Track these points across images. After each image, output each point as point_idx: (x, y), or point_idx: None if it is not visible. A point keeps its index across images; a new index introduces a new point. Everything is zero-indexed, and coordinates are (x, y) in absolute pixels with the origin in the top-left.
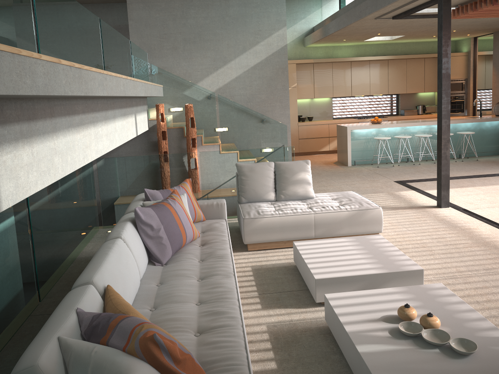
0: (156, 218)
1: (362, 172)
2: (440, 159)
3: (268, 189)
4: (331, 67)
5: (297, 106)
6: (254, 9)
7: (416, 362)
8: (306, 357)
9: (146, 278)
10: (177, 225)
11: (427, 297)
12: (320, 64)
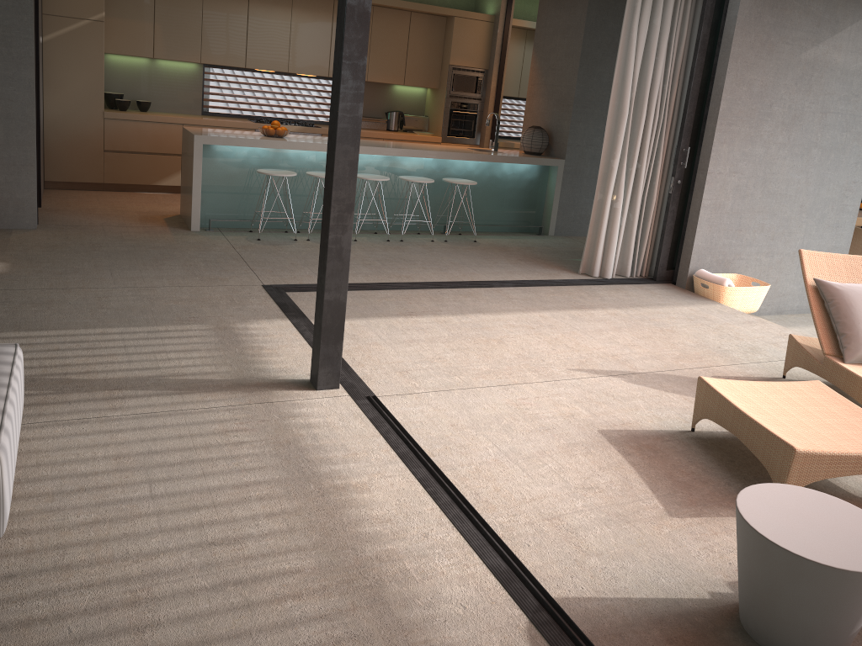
0: None
1: (211, 250)
2: (324, 258)
3: None
4: None
5: (103, 70)
6: None
7: None
8: None
9: None
10: None
11: None
12: None
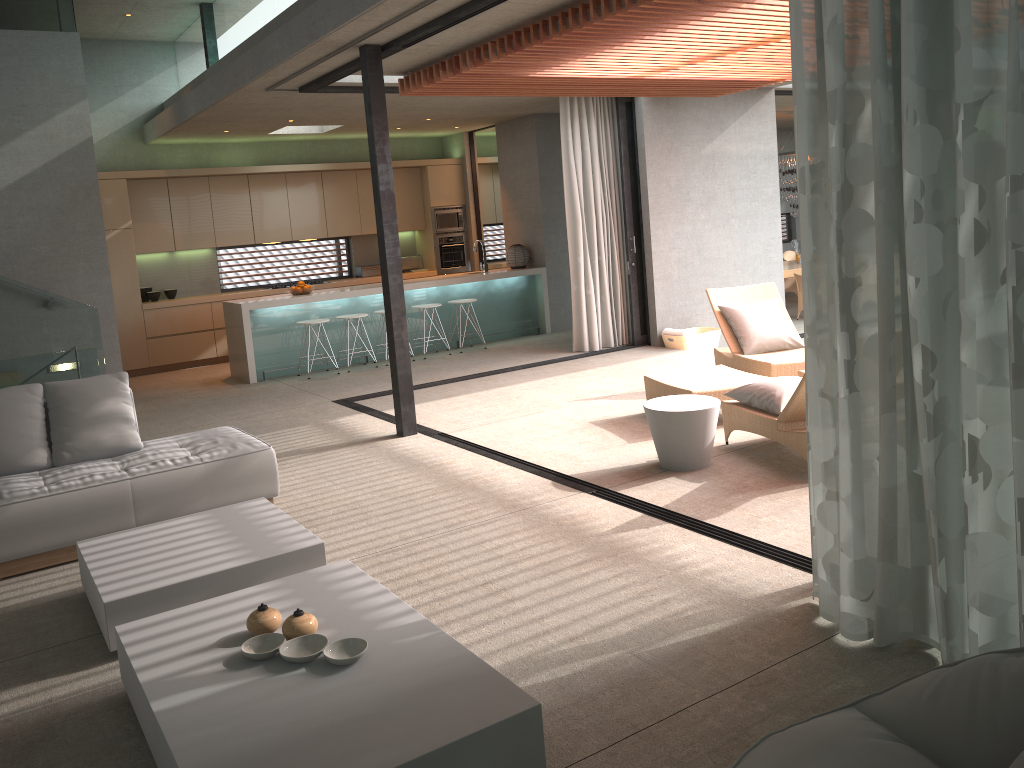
0: None
1: (277, 391)
2: (393, 348)
3: (30, 443)
4: (207, 187)
5: (136, 269)
6: (5, 59)
7: (259, 698)
8: (66, 760)
9: None
10: None
11: (314, 587)
12: (182, 179)
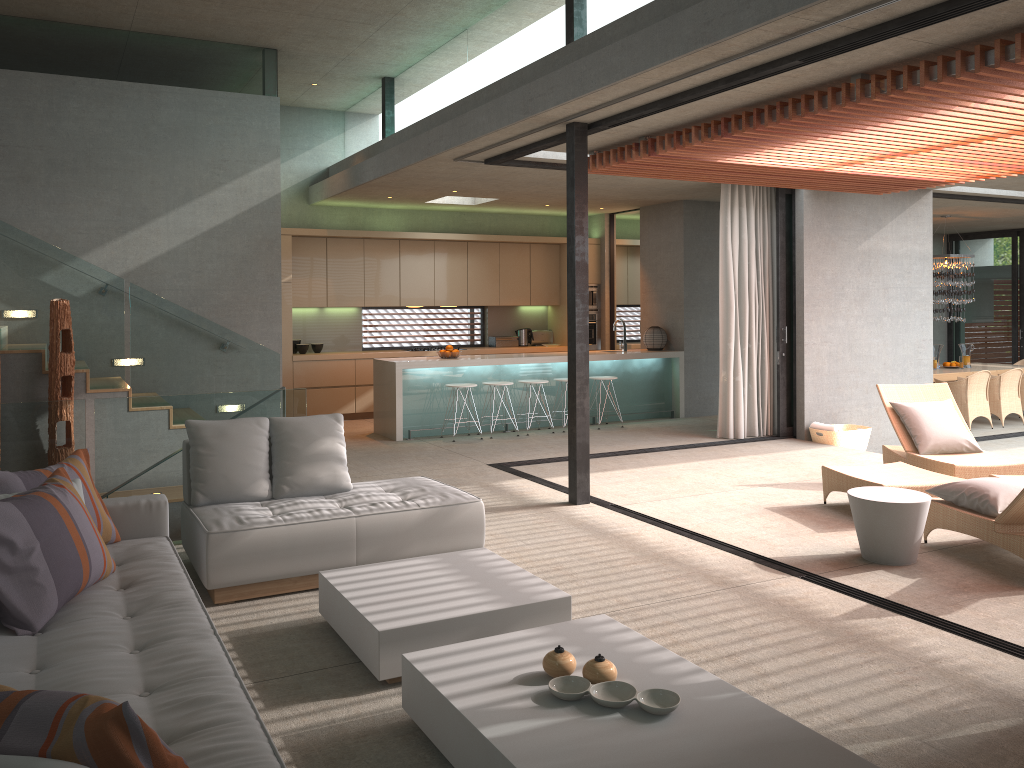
0: (24, 525)
1: (426, 450)
2: (573, 415)
3: (256, 473)
4: (362, 249)
5: (291, 321)
6: (214, 117)
7: (588, 737)
8: None
9: (2, 660)
10: (71, 542)
11: (585, 637)
12: (340, 239)
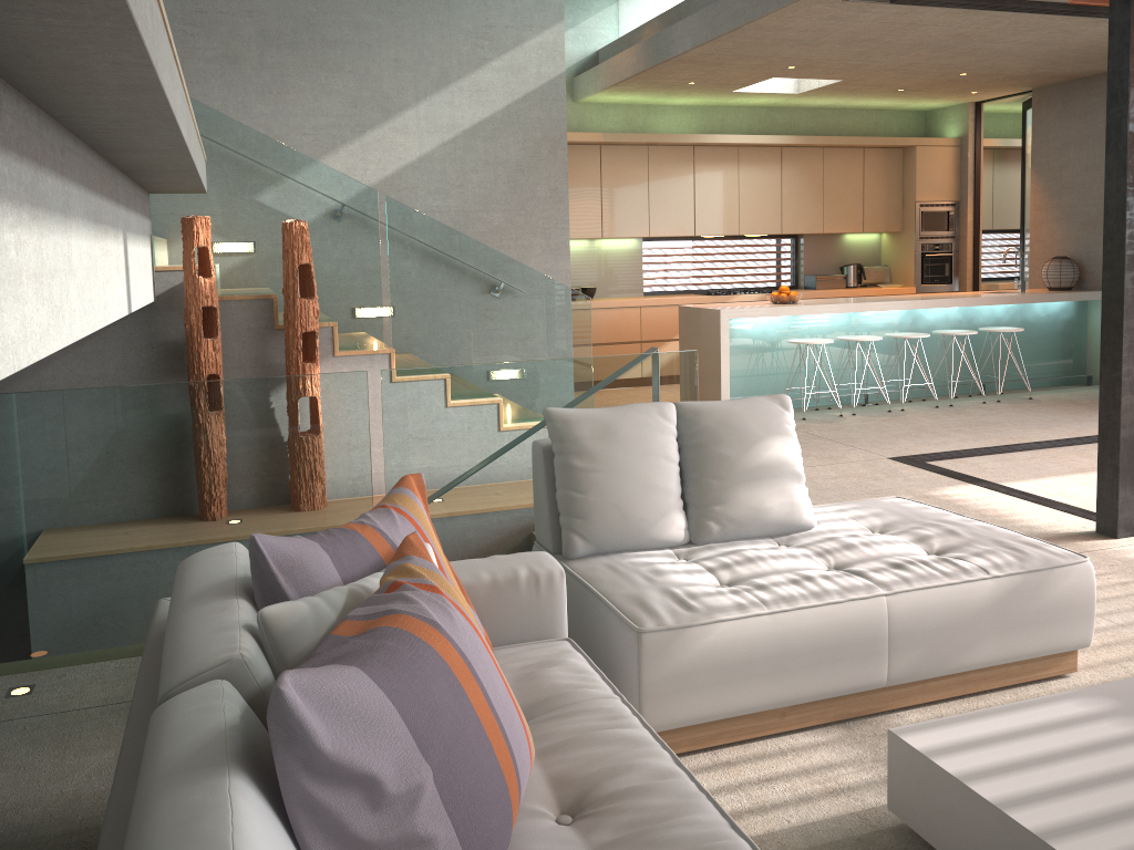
0: (393, 728)
1: None
2: (1114, 393)
3: (665, 501)
4: (646, 159)
5: None
6: None
7: None
8: None
9: None
10: (486, 745)
11: None
12: (618, 147)
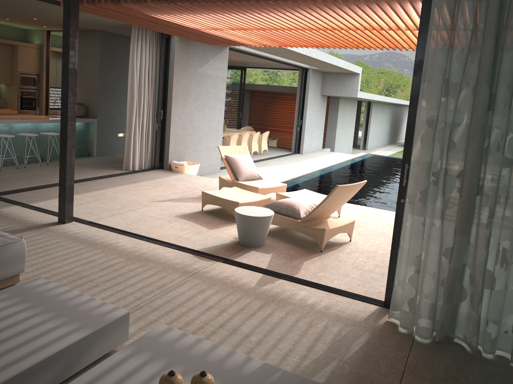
0: None
1: None
2: (64, 168)
3: None
4: None
5: None
6: None
7: None
8: None
9: None
10: None
11: (164, 348)
12: None
